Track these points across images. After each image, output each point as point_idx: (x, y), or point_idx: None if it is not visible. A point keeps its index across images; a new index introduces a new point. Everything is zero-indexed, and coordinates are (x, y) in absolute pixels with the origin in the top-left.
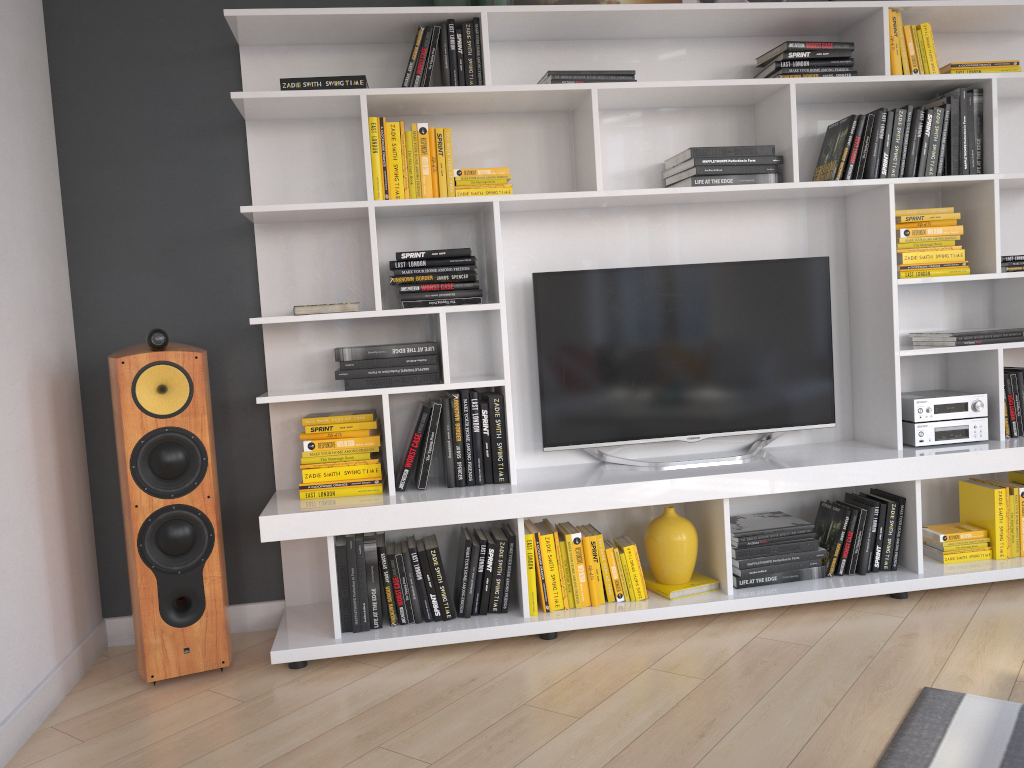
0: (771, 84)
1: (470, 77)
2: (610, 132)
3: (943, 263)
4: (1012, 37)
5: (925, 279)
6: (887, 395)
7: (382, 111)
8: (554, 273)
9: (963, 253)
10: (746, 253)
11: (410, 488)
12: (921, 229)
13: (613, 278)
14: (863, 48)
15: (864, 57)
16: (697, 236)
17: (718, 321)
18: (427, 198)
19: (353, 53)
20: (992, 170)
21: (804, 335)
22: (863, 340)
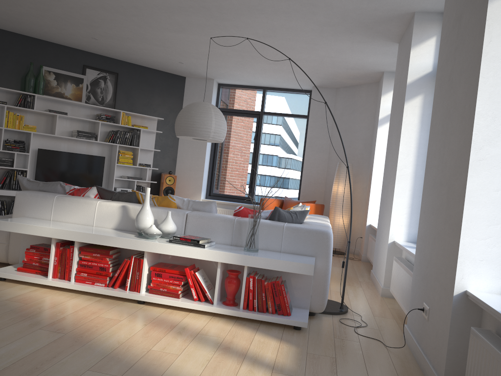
0: (96, 121)
1: (31, 106)
2: (61, 122)
3: (127, 162)
4: (152, 120)
5: (122, 164)
6: (112, 186)
7: (8, 108)
8: (43, 149)
9: (132, 161)
10: (88, 152)
11: (1, 188)
12: (124, 155)
13: (56, 152)
14: (118, 117)
15: (118, 119)
16: (78, 147)
17: (79, 165)
18: (17, 129)
19: (3, 93)
20: (139, 146)
21: (97, 171)
22: (110, 175)
